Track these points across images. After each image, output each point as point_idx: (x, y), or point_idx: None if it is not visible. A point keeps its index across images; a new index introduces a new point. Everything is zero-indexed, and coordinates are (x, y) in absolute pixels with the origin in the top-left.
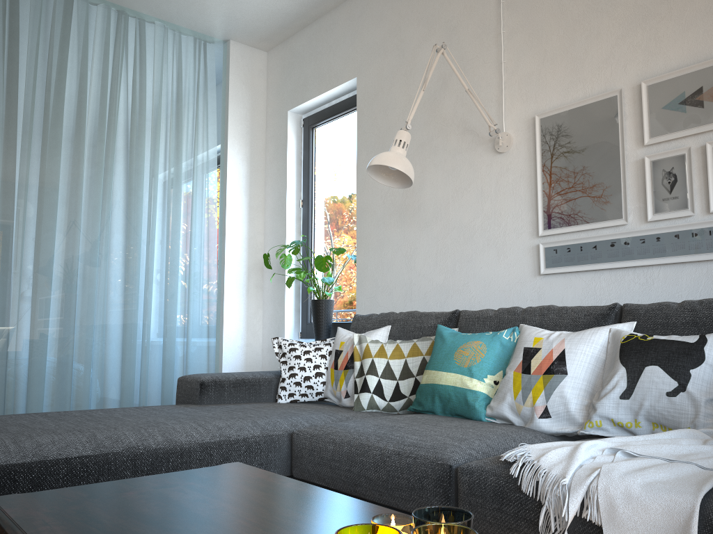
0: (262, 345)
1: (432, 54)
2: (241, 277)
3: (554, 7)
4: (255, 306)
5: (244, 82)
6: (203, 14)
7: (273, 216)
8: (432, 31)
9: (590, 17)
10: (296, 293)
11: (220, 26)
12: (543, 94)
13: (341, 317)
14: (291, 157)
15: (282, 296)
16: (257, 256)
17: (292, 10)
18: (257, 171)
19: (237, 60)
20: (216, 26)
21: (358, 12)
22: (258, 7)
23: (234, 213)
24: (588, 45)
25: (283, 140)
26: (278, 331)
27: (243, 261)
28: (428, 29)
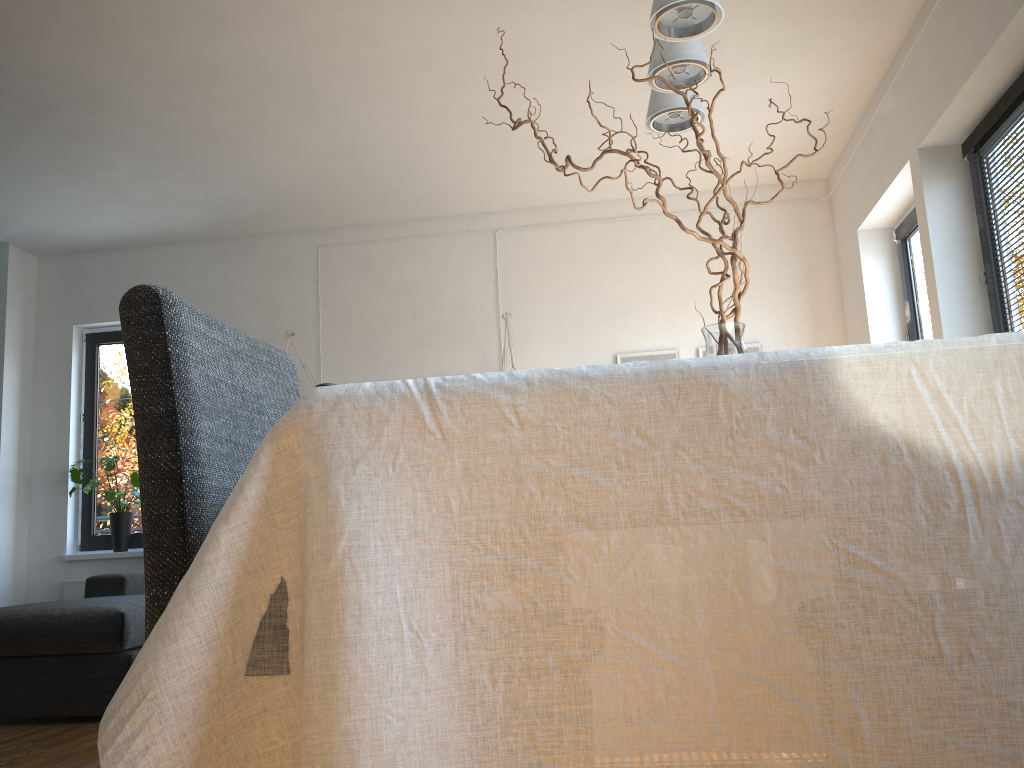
0: (28, 561)
1: (285, 338)
2: (13, 490)
3: (359, 318)
4: (23, 520)
5: (20, 287)
6: (4, 225)
7: (48, 428)
8: (258, 302)
9: (384, 332)
10: (76, 506)
11: (11, 234)
12: (351, 373)
13: (138, 528)
14: (75, 371)
15: (63, 509)
16: (25, 468)
17: (101, 240)
18: (27, 379)
19: (15, 264)
20: (6, 233)
21: (175, 260)
22: (70, 233)
23: (8, 424)
24: (382, 349)
25: (66, 353)
26: (57, 544)
27: (14, 474)
28: (253, 299)
